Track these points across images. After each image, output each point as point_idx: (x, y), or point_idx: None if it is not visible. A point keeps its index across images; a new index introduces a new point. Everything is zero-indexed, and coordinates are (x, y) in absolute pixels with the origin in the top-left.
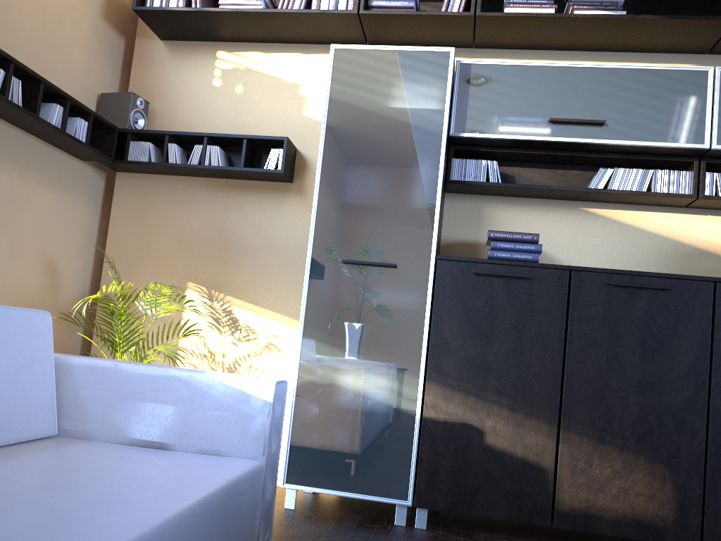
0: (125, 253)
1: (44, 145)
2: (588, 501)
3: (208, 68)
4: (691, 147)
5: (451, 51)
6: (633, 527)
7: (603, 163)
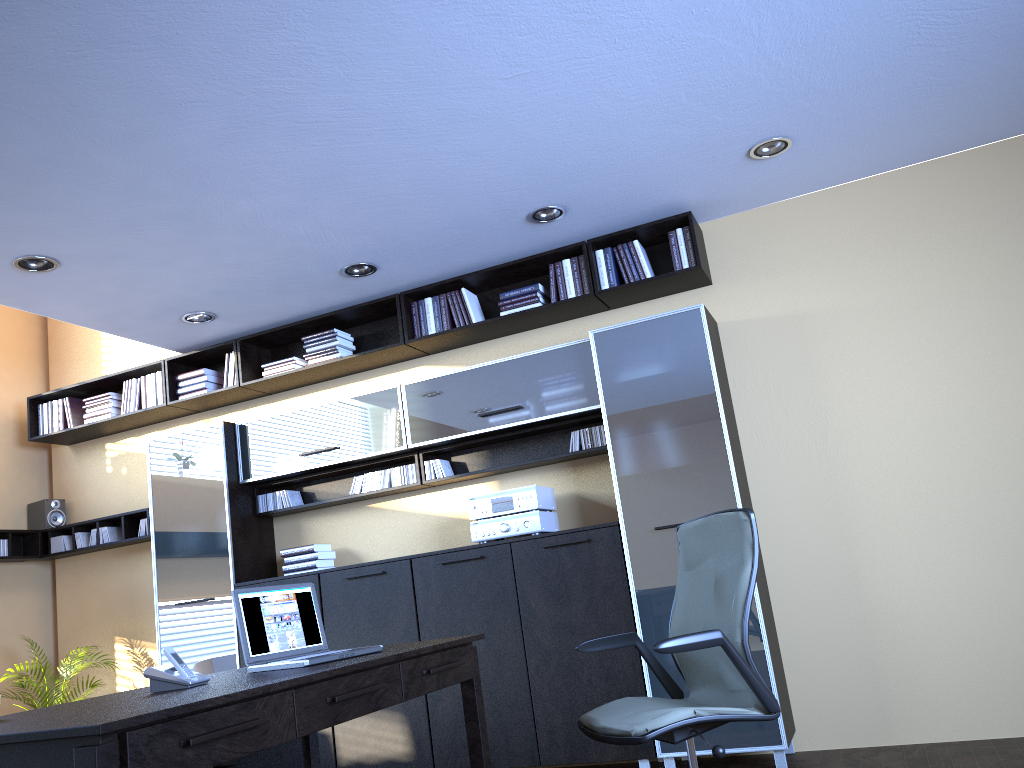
0: (71, 623)
1: None
2: (357, 752)
3: (101, 459)
4: (395, 450)
5: (220, 423)
6: (389, 766)
7: (367, 468)
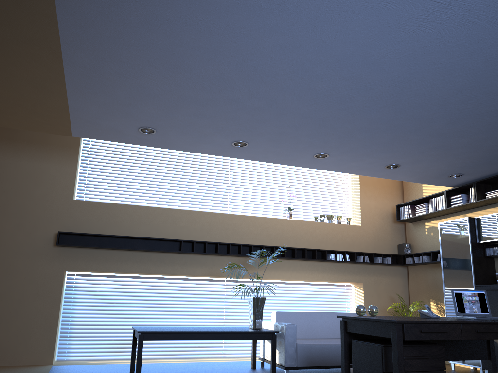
0: (414, 291)
1: (382, 266)
2: None
3: (423, 229)
4: None
5: (467, 217)
6: None
7: None
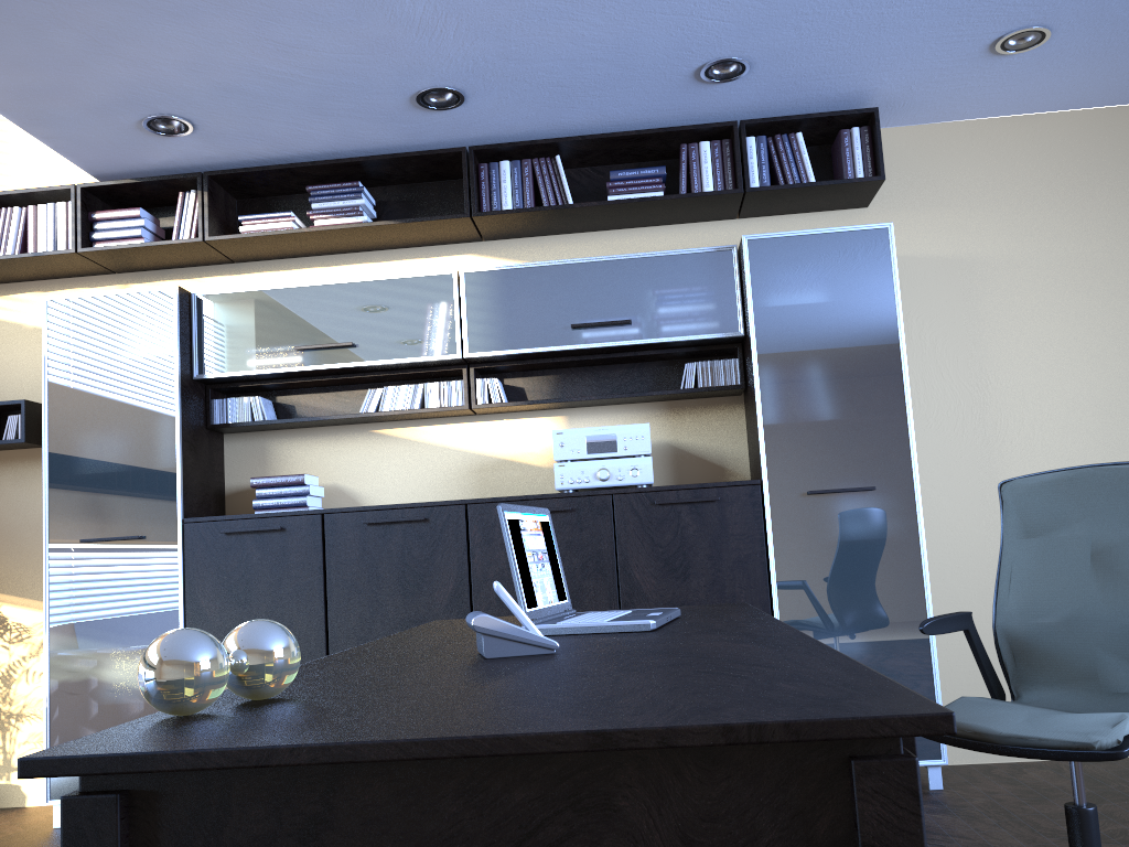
0: None
1: None
2: None
3: None
4: (444, 359)
5: (174, 288)
6: None
7: (382, 380)
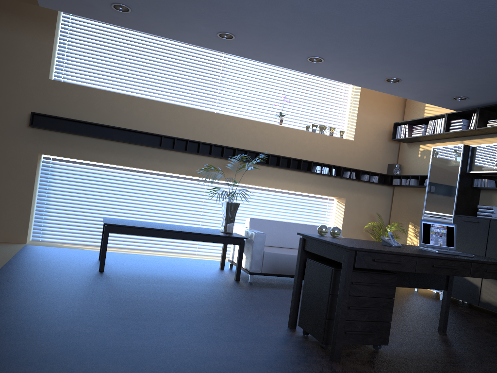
0: (395, 212)
1: (368, 184)
2: (489, 299)
3: (417, 151)
4: None
5: (462, 145)
6: None
7: None
